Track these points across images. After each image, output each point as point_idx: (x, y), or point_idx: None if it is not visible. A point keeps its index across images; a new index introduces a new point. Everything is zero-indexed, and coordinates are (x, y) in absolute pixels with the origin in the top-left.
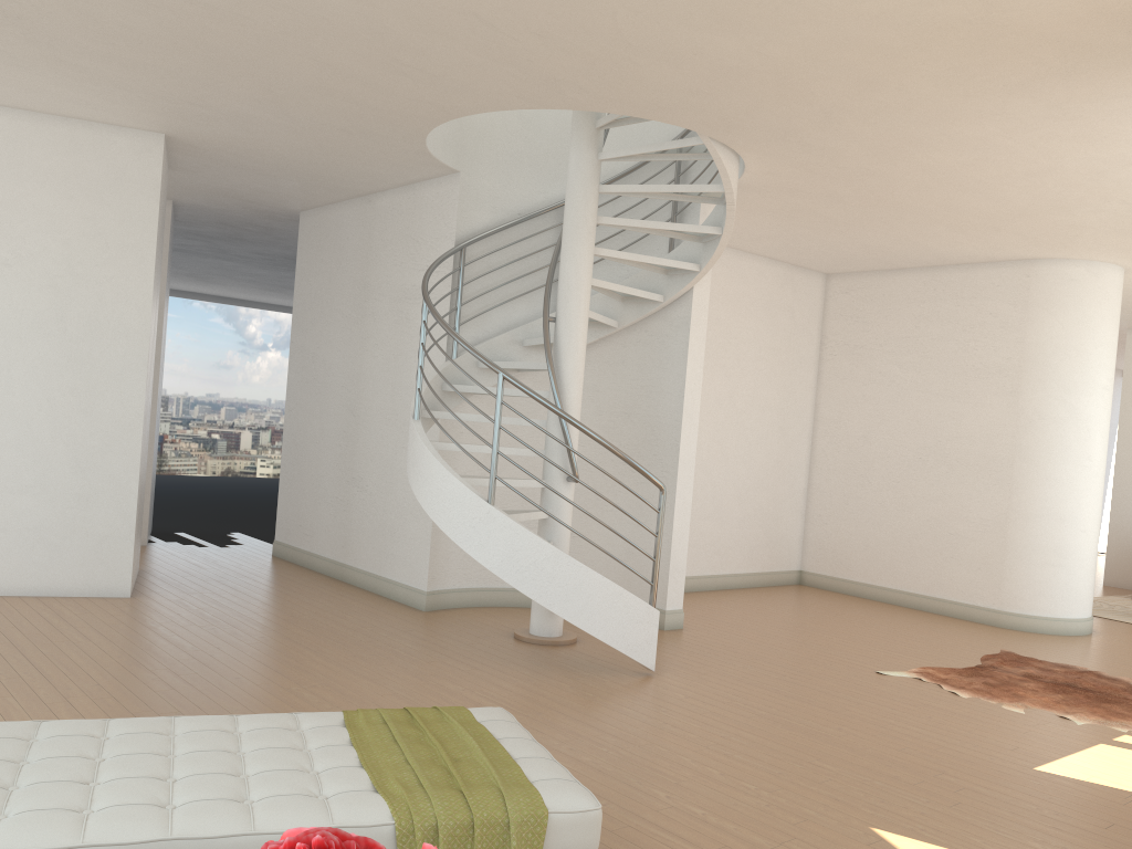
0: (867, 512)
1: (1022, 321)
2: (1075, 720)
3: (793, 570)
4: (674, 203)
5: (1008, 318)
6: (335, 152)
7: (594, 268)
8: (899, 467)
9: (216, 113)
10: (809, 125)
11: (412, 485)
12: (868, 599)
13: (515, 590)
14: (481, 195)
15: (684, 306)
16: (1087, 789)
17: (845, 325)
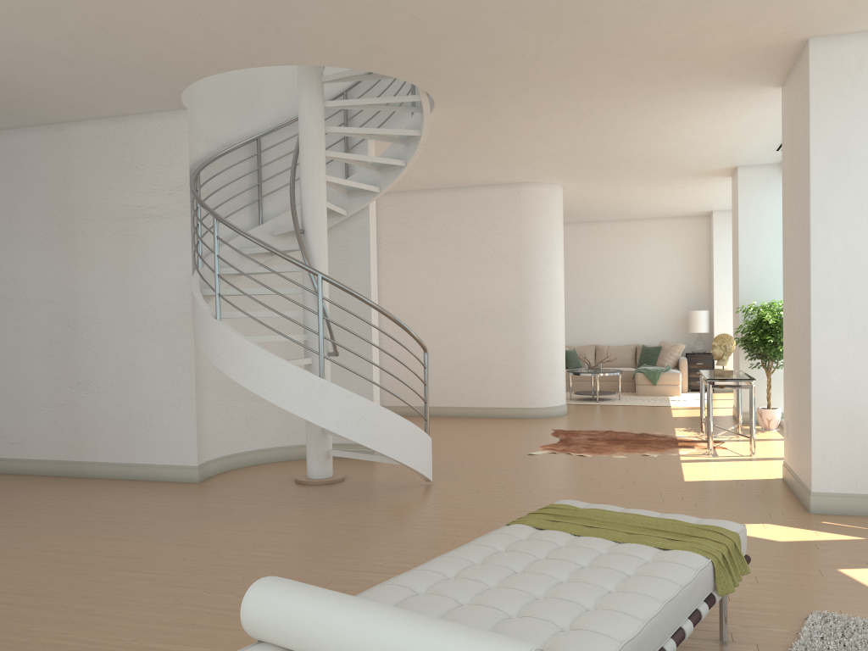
0: None
1: (518, 222)
2: (651, 455)
3: None
4: (347, 141)
5: (509, 221)
6: (84, 85)
7: (281, 190)
8: (446, 324)
9: (2, 41)
10: (506, 94)
11: (231, 374)
12: (435, 417)
13: (250, 452)
14: (199, 129)
15: (362, 218)
16: (719, 483)
17: (394, 229)
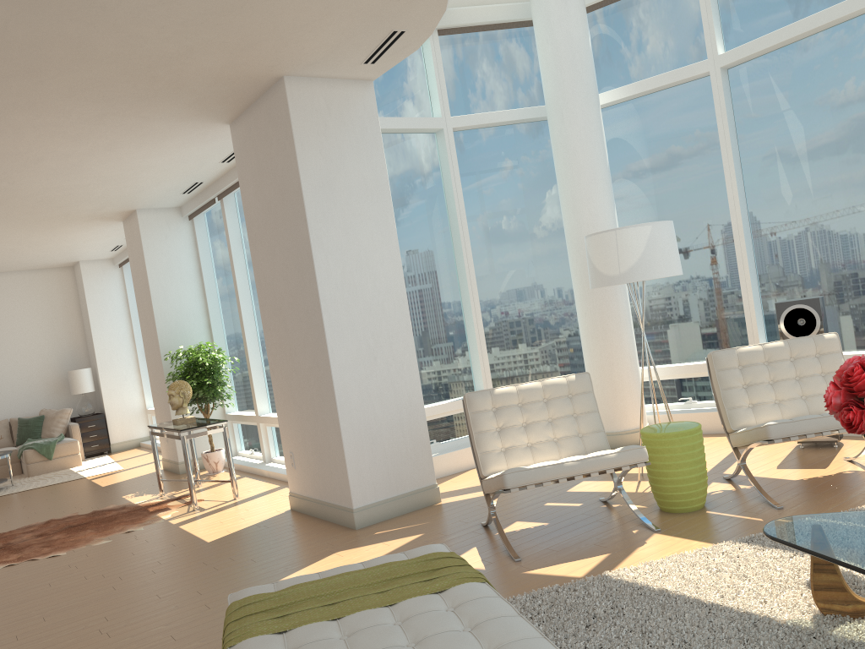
0: None
1: None
2: (136, 529)
3: None
4: None
5: None
6: None
7: None
8: None
9: None
10: None
11: None
12: None
13: None
14: None
15: None
16: (245, 533)
17: None
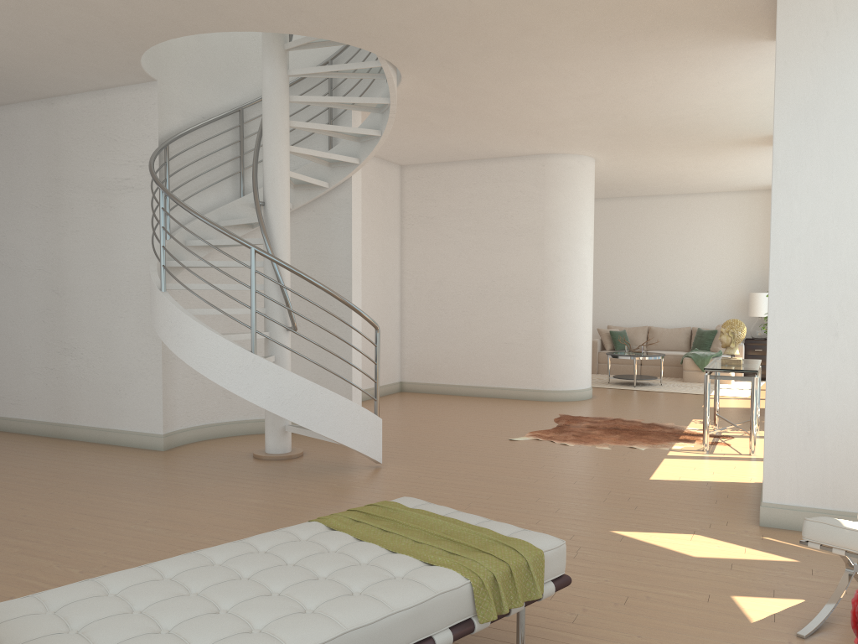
0: (446, 334)
1: (541, 196)
2: (639, 448)
3: (396, 382)
4: (331, 111)
5: (533, 194)
6: (45, 58)
7: None
8: (466, 301)
9: None
10: (467, 56)
11: (171, 346)
12: (453, 395)
13: (228, 423)
14: (173, 101)
15: (345, 191)
16: (685, 485)
17: (418, 202)
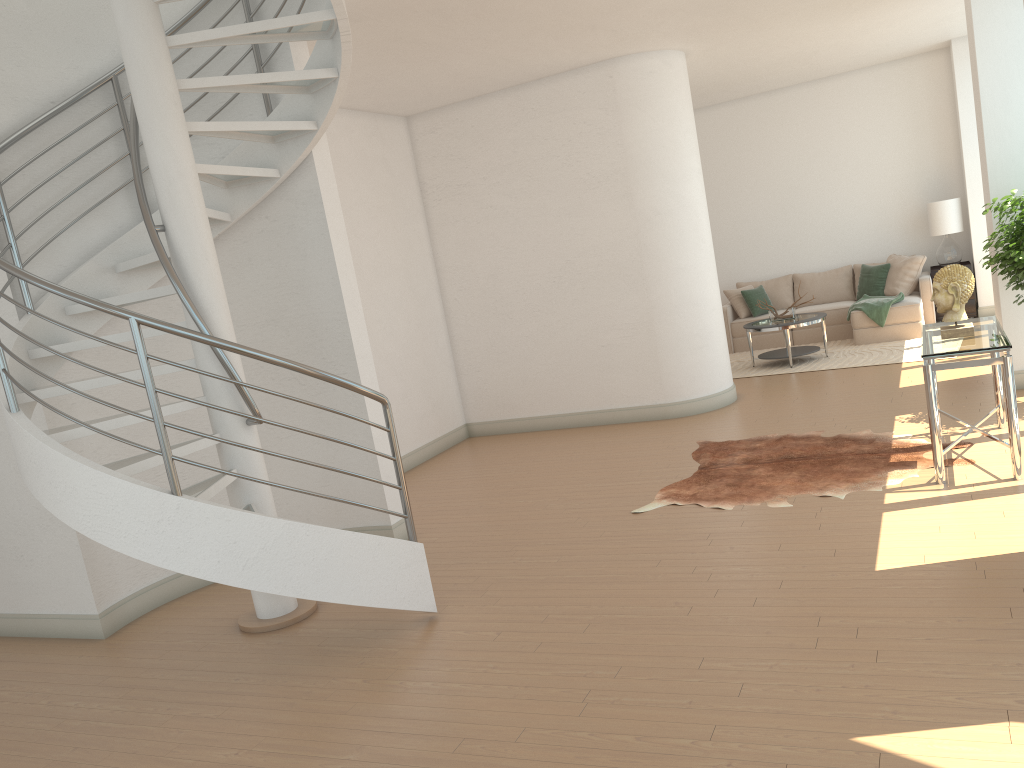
0: (516, 348)
1: (616, 123)
2: (835, 495)
3: (460, 426)
4: (257, 53)
5: (603, 123)
6: None
7: None
8: (536, 295)
9: None
10: None
11: (45, 503)
12: (542, 431)
13: None
14: None
15: (307, 177)
16: (940, 574)
17: (441, 166)
